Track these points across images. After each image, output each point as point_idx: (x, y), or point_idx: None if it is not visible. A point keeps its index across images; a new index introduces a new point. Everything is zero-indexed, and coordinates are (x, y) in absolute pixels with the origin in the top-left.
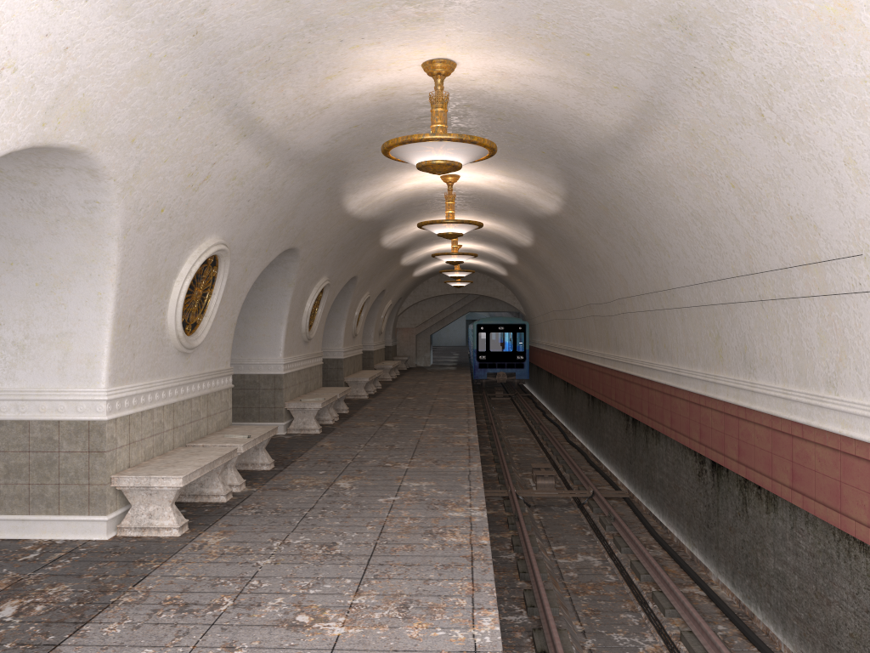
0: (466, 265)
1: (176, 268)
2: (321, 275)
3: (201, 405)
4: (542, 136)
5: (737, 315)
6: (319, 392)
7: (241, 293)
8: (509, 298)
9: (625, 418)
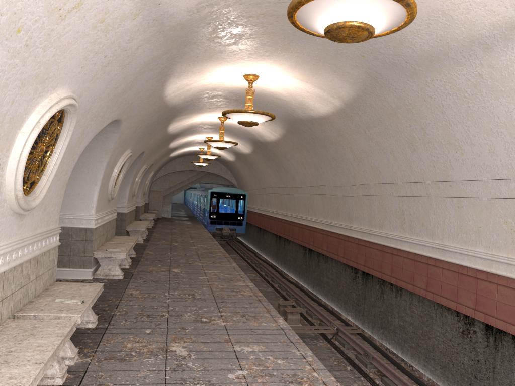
0: (204, 152)
1: (22, 116)
2: (127, 148)
3: (31, 268)
4: (378, 38)
5: None
6: (117, 241)
7: (75, 155)
8: (228, 176)
9: (353, 271)
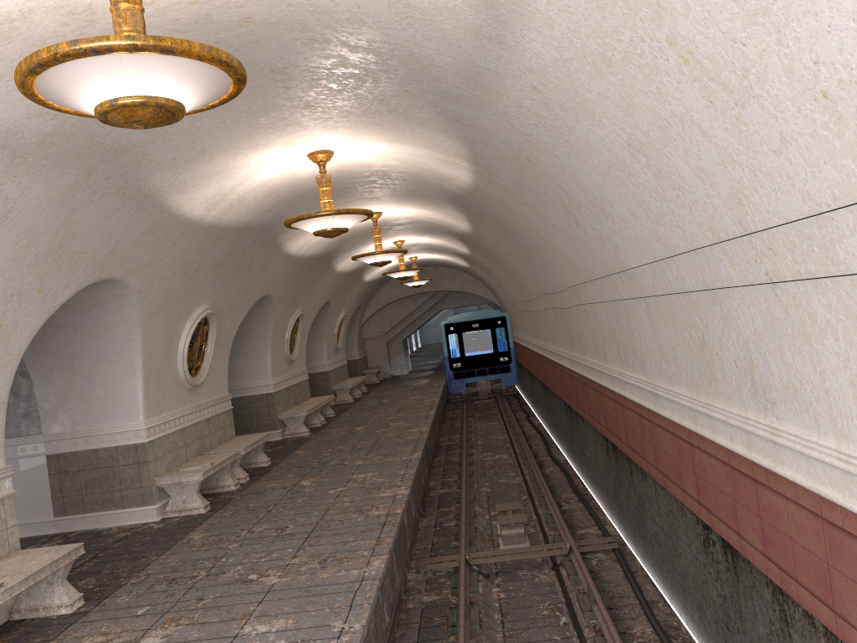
0: (425, 261)
1: None
2: (196, 304)
3: None
4: (388, 61)
5: (731, 307)
6: (221, 448)
7: (5, 358)
8: (480, 290)
9: (604, 437)
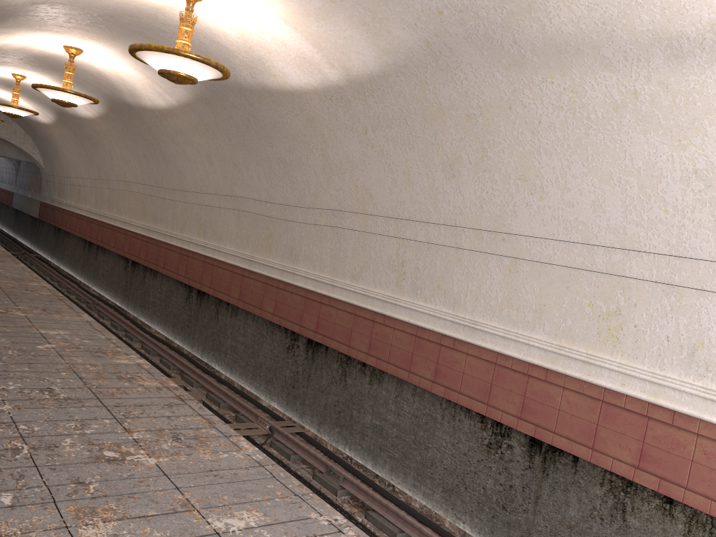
0: None
1: None
2: None
3: None
4: None
5: (697, 304)
6: None
7: None
8: (28, 147)
9: (288, 336)
